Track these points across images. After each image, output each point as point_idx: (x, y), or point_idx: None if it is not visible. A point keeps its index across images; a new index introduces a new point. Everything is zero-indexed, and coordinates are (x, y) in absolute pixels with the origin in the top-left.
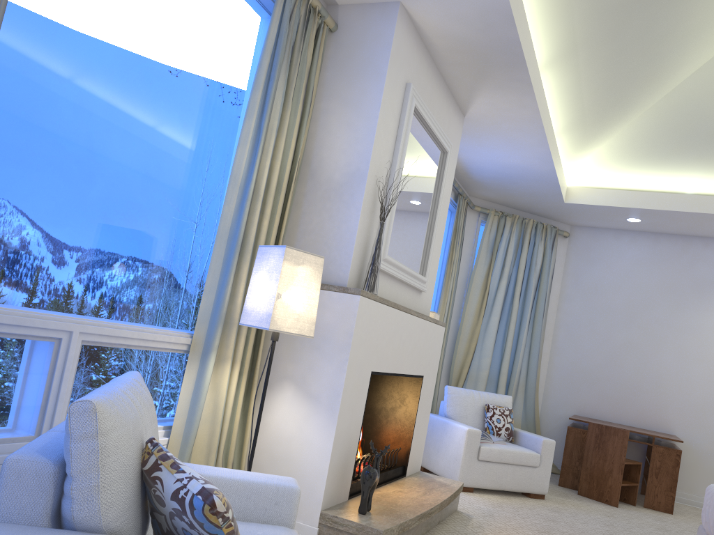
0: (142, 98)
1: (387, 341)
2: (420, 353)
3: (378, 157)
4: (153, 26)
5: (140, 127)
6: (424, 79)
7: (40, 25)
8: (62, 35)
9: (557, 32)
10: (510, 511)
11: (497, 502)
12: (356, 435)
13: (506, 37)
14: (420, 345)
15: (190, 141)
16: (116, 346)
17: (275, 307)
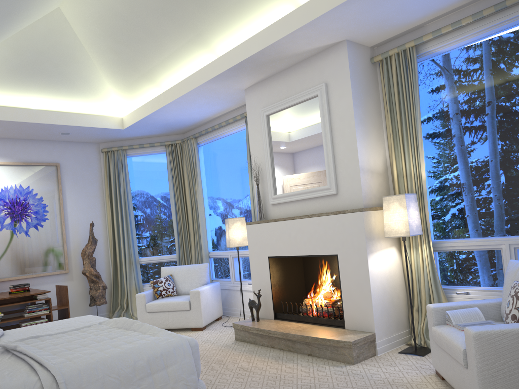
0: (234, 188)
1: (276, 240)
2: (323, 239)
3: (256, 157)
4: (231, 168)
5: (235, 196)
6: (276, 89)
7: (215, 190)
8: (218, 189)
9: (254, 3)
10: (373, 386)
11: (408, 386)
12: (268, 287)
13: (230, 72)
14: (318, 234)
15: (248, 189)
16: (240, 257)
17: (226, 239)
